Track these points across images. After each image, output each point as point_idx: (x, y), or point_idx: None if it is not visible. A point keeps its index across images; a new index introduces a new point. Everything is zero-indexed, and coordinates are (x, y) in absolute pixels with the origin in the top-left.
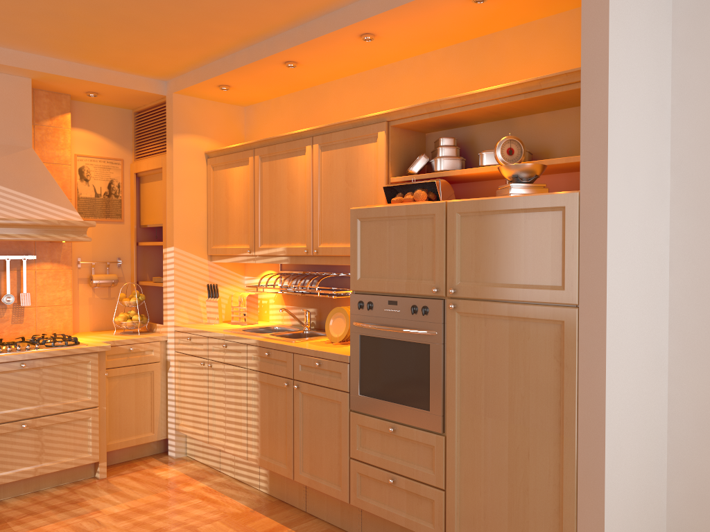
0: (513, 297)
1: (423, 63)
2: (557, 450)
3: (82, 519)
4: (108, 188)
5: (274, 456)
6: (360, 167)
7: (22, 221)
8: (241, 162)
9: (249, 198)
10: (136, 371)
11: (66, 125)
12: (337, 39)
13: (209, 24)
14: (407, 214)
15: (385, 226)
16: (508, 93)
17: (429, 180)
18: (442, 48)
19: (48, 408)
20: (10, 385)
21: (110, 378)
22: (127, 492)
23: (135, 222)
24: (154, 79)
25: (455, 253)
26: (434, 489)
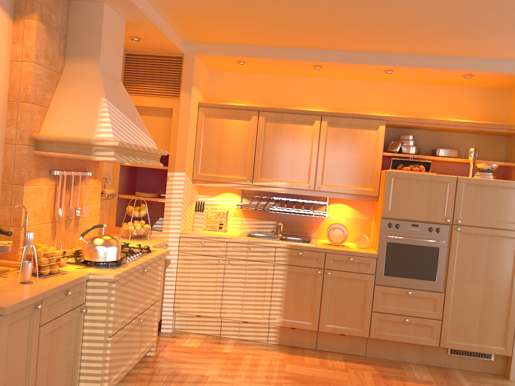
0: (493, 226)
1: (382, 87)
2: (507, 293)
3: (208, 383)
4: None
5: (298, 318)
6: (361, 143)
7: (147, 149)
8: (241, 117)
9: (249, 144)
10: None
11: None
12: (373, 67)
13: (315, 37)
14: (430, 179)
15: (413, 184)
16: (468, 125)
17: (423, 160)
18: (397, 82)
19: (147, 304)
20: (136, 288)
21: None
22: (195, 361)
23: None
24: (182, 40)
25: (460, 203)
26: (435, 320)
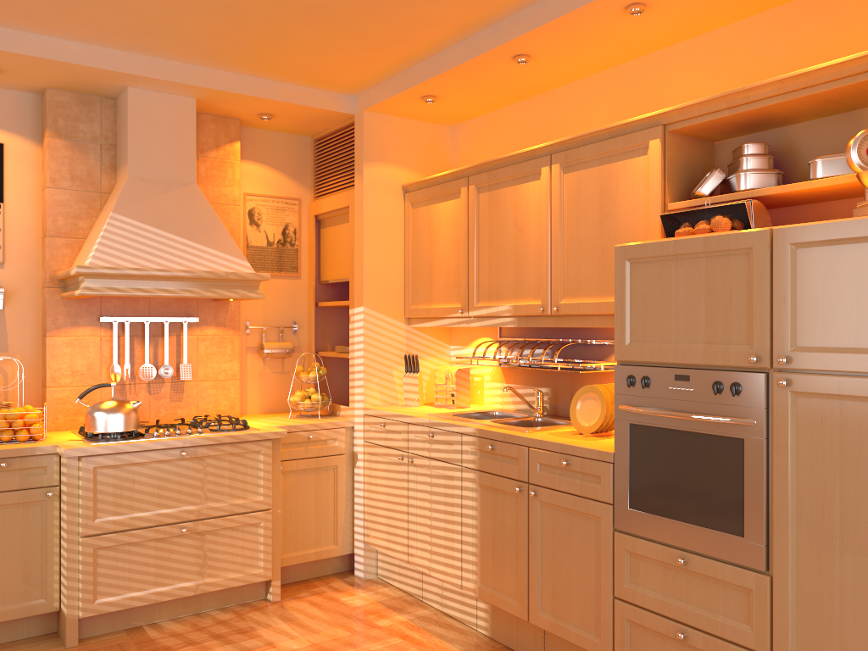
0: None
1: (710, 44)
2: None
3: None
4: (282, 234)
5: (500, 586)
6: (621, 192)
7: (184, 273)
8: (450, 195)
9: (460, 241)
10: (316, 465)
11: (235, 156)
12: (591, 15)
13: (417, 8)
14: (705, 249)
15: (670, 269)
16: (864, 67)
17: (734, 202)
18: (741, 20)
19: (212, 508)
20: (167, 478)
21: (285, 473)
22: (306, 622)
23: (314, 277)
24: (341, 94)
25: (787, 304)
26: None
